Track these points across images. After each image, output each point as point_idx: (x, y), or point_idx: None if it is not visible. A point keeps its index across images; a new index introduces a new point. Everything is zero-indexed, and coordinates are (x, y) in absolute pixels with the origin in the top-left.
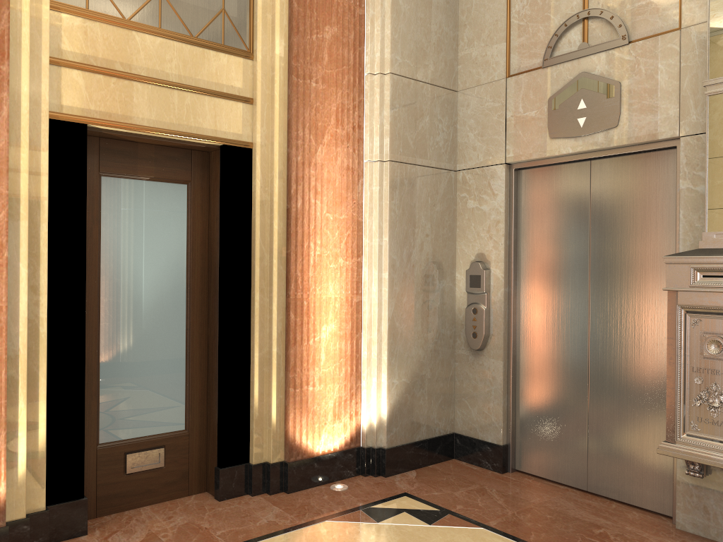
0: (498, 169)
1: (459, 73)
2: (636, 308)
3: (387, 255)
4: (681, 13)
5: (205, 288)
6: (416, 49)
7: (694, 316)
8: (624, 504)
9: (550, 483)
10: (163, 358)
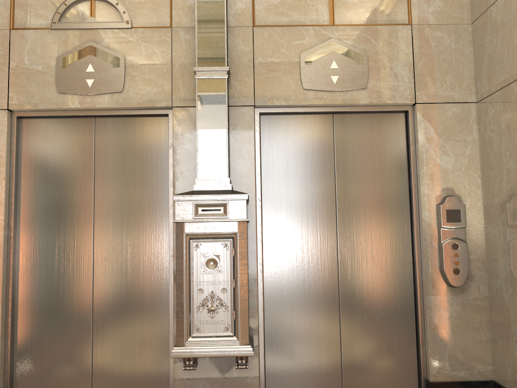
0: None
1: None
2: (136, 241)
3: None
4: (172, 16)
5: None
6: None
7: (196, 241)
8: None
9: None
10: None
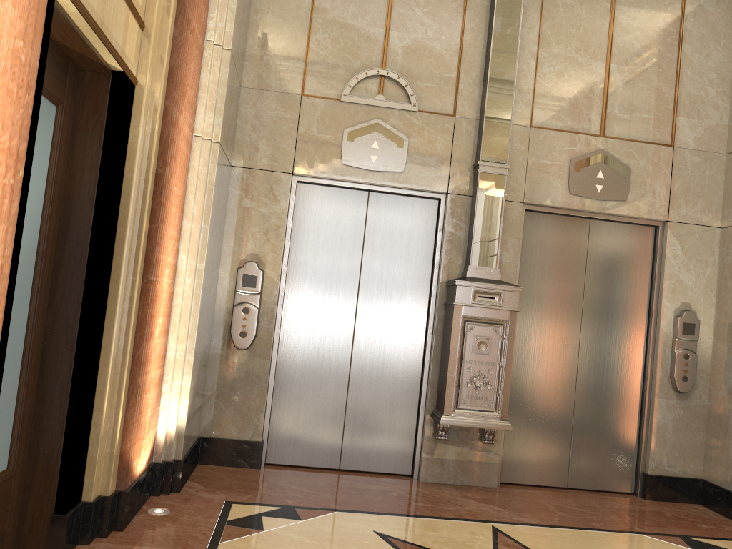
0: (283, 177)
1: (245, 70)
2: (396, 315)
3: (207, 244)
4: (457, 105)
5: (52, 260)
6: (239, 33)
7: (471, 324)
8: (371, 473)
9: (305, 469)
10: (6, 361)
